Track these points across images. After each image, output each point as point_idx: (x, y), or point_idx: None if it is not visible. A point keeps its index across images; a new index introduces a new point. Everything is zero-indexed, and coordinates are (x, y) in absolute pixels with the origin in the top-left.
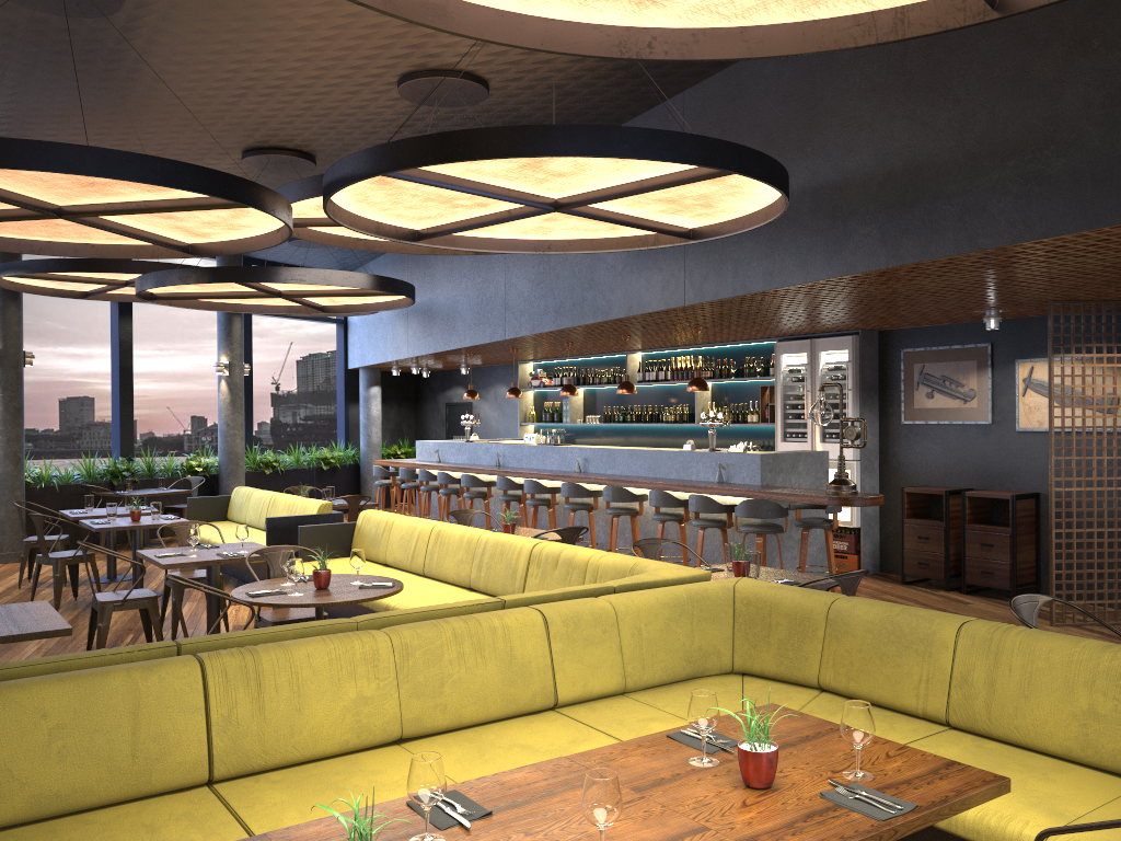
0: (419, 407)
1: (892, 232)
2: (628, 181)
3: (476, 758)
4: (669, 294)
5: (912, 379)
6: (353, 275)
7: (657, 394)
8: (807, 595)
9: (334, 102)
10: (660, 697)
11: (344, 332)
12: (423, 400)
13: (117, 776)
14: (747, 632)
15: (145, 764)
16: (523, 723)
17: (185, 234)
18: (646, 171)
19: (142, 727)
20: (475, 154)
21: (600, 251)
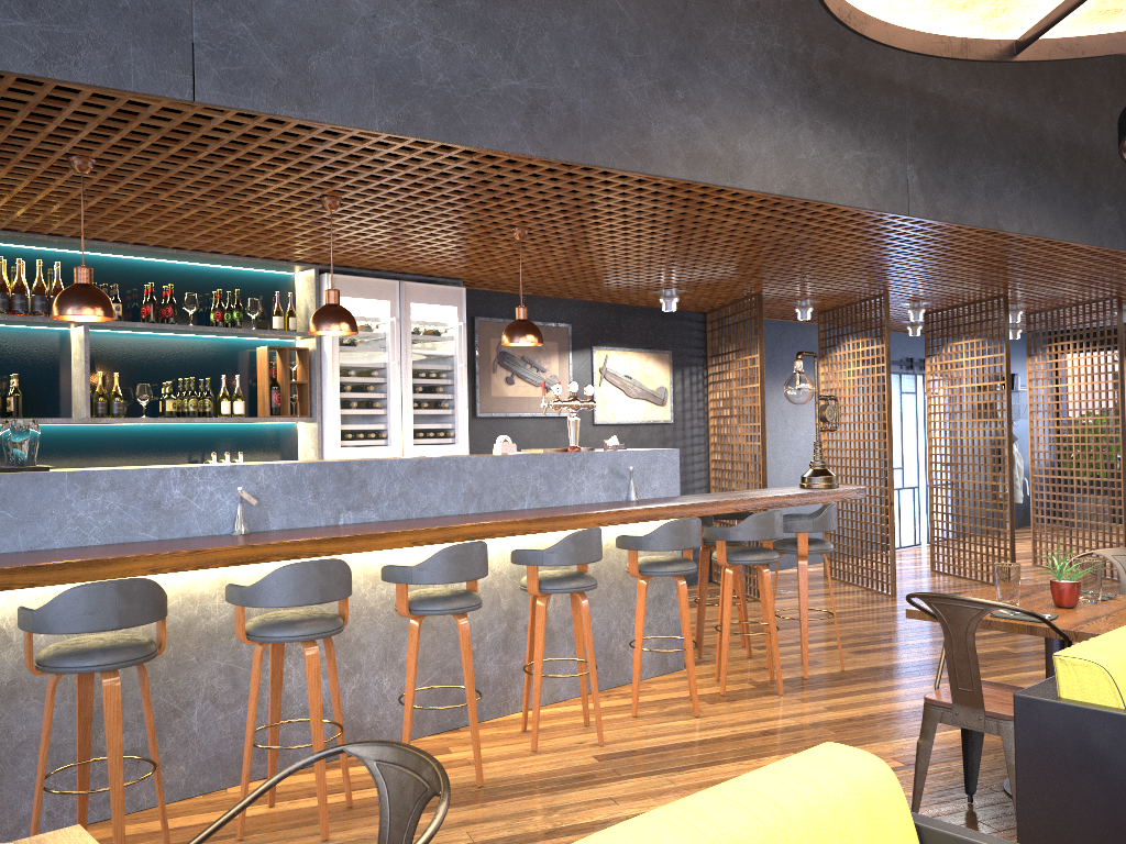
0: None
1: None
2: None
3: None
4: (880, 188)
5: (489, 358)
6: None
7: None
8: None
9: None
10: None
11: None
12: None
13: None
14: None
15: None
16: None
17: None
18: None
19: None
20: None
21: None
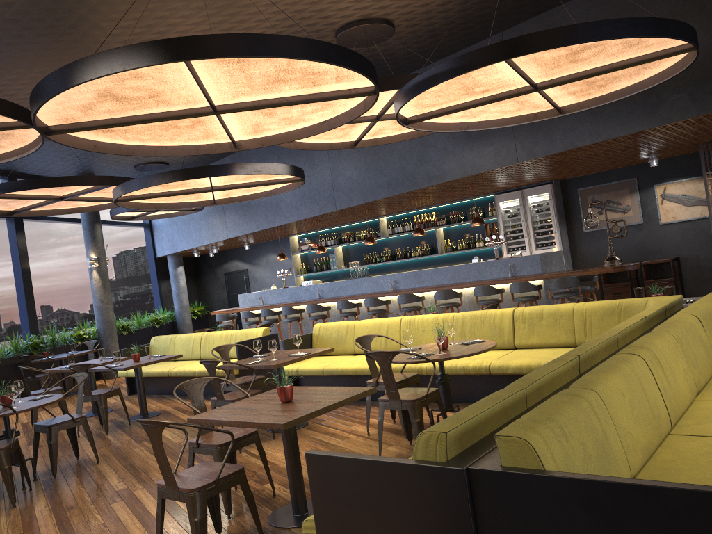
0: (200, 279)
1: (700, 95)
2: (600, 65)
3: None
4: (502, 157)
5: (587, 205)
6: (286, 166)
7: (402, 241)
8: None
9: None
10: None
11: (150, 232)
12: (202, 274)
13: (654, 431)
14: None
15: (657, 422)
16: None
17: (248, 132)
18: (624, 56)
19: (648, 398)
20: (592, 38)
21: (498, 127)
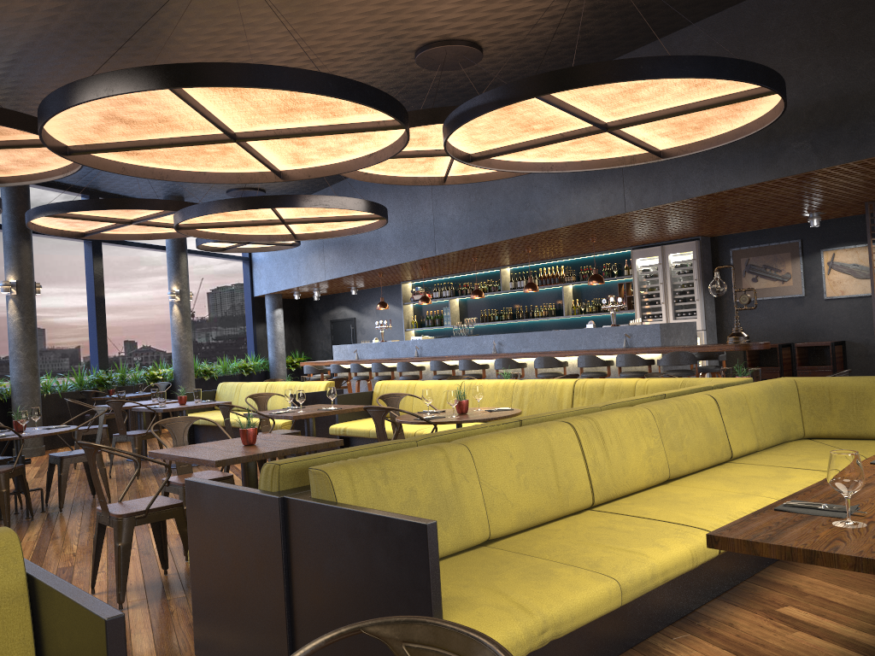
0: (305, 326)
1: (823, 144)
2: (675, 105)
3: (736, 483)
4: (609, 205)
5: (740, 269)
6: (359, 201)
7: (525, 298)
8: (855, 378)
9: (357, 67)
10: (783, 451)
11: (249, 267)
12: (307, 320)
13: (553, 500)
14: (811, 409)
15: (564, 492)
16: (725, 468)
17: (289, 161)
18: (698, 96)
19: (557, 466)
20: (627, 77)
21: (588, 169)
